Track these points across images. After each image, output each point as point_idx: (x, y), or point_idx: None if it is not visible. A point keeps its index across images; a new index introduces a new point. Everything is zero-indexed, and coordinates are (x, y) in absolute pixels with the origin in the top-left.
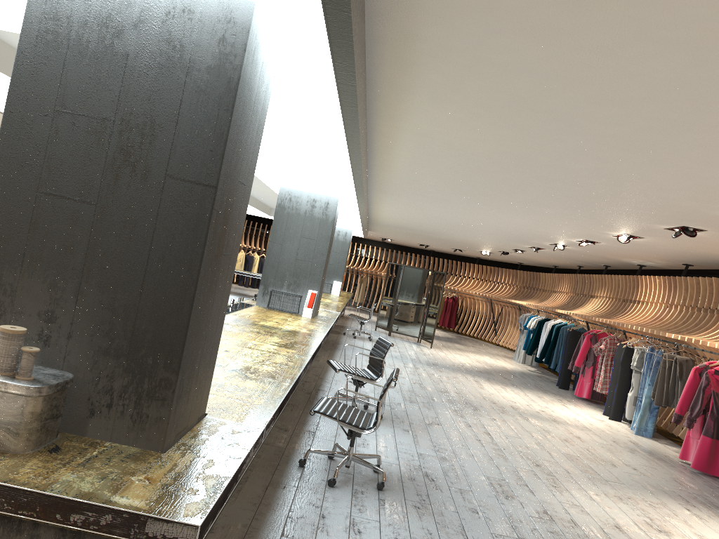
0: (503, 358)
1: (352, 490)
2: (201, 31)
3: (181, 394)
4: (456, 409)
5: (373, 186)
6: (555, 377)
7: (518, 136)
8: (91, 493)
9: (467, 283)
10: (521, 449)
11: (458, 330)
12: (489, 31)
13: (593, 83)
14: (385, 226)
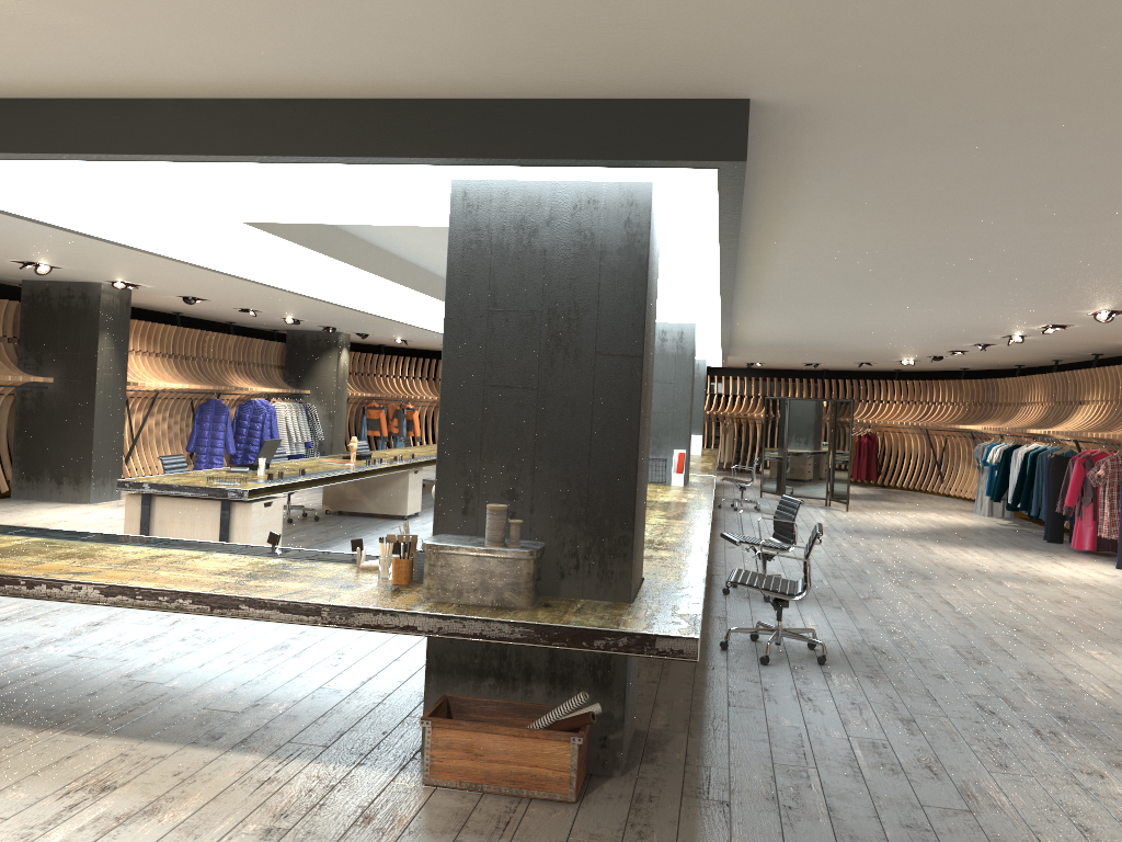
0: (959, 513)
1: (790, 666)
2: (607, 217)
3: (635, 550)
4: (899, 580)
5: (740, 300)
6: (1042, 529)
7: (925, 228)
8: (602, 626)
9: (886, 411)
10: (994, 615)
11: (883, 482)
12: (875, 154)
13: (998, 176)
14: (753, 346)
